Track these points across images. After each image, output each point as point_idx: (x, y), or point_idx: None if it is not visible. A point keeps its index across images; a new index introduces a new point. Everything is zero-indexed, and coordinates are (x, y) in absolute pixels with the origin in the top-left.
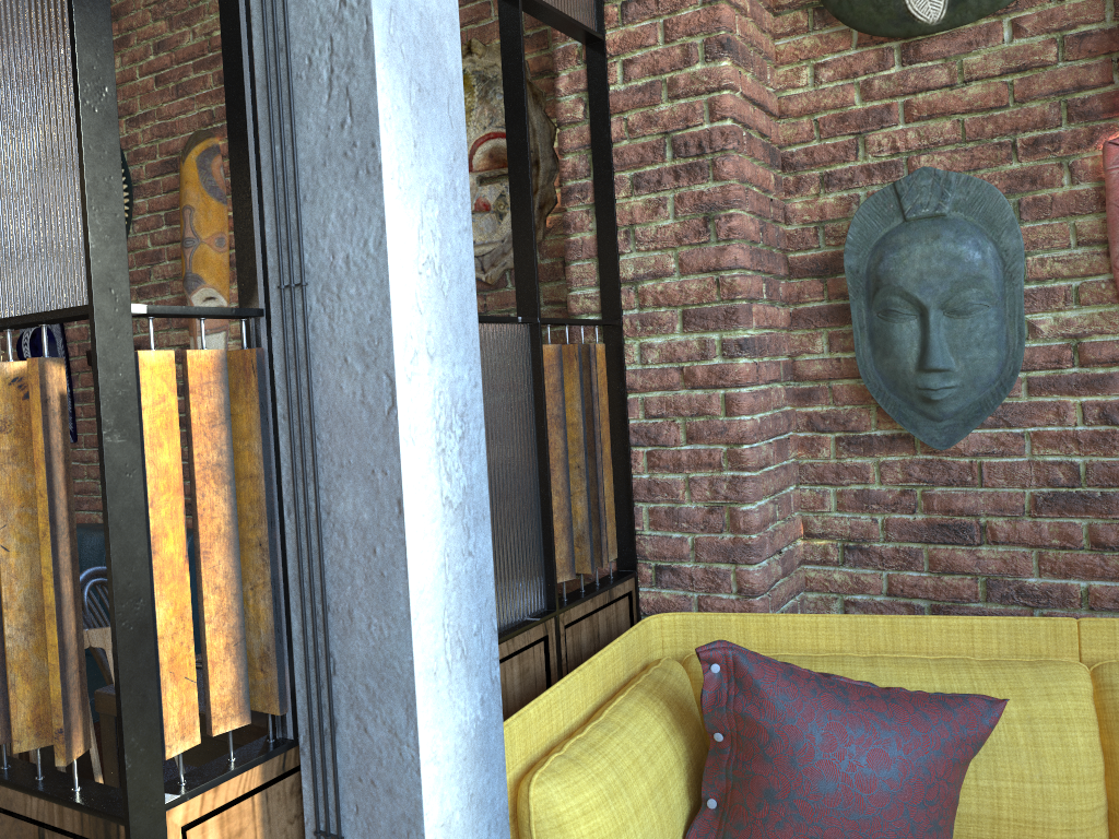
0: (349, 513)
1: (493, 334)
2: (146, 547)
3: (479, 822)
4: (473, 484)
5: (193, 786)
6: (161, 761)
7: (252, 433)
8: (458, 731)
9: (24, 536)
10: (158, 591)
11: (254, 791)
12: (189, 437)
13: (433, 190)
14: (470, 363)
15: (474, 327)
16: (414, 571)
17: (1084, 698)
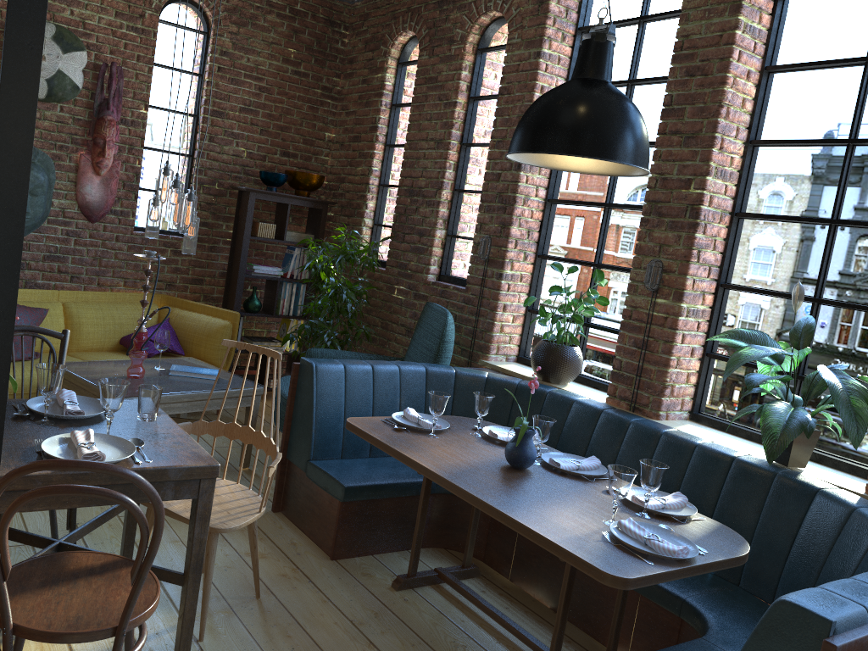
0: None
1: None
2: None
3: None
4: None
5: None
6: None
7: None
8: None
9: None
10: None
11: None
12: None
13: None
14: None
15: None
16: None
17: (62, 310)
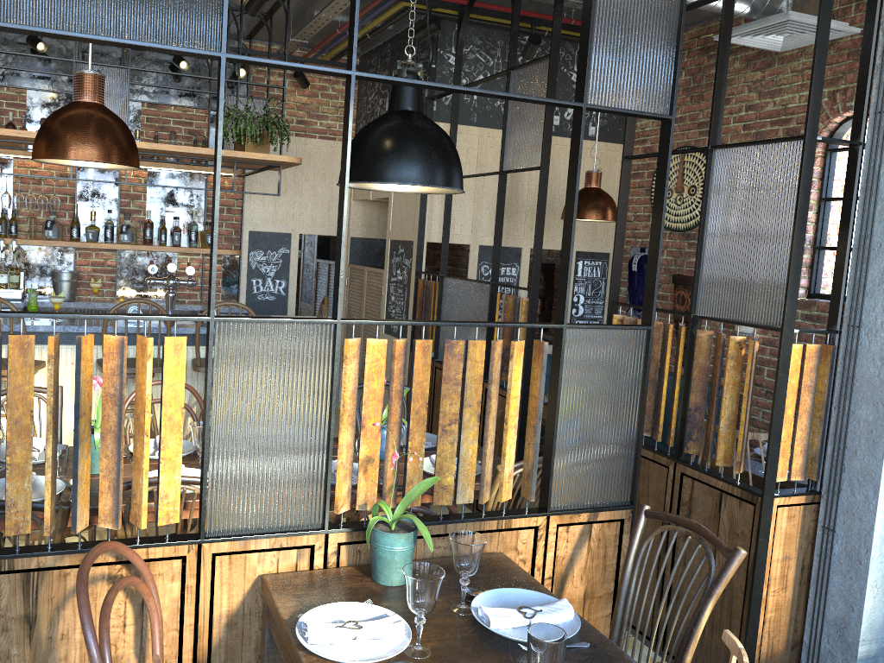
0: (862, 415)
1: None
2: (783, 411)
3: None
4: None
5: (782, 493)
6: (775, 481)
7: (824, 376)
8: None
9: (731, 395)
10: (783, 426)
11: (801, 504)
12: (801, 374)
13: None
14: None
15: None
16: None
17: None
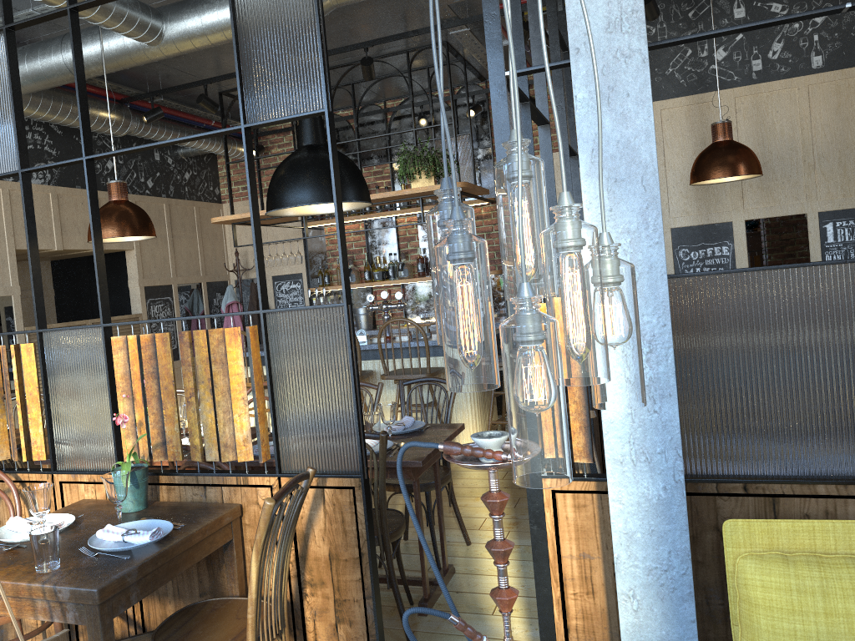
0: None
1: (836, 272)
2: None
3: (659, 545)
4: (660, 377)
5: None
6: None
7: None
8: (641, 495)
9: None
10: None
11: (590, 491)
12: None
13: (626, 229)
14: (659, 313)
15: (664, 294)
16: (605, 412)
17: None
